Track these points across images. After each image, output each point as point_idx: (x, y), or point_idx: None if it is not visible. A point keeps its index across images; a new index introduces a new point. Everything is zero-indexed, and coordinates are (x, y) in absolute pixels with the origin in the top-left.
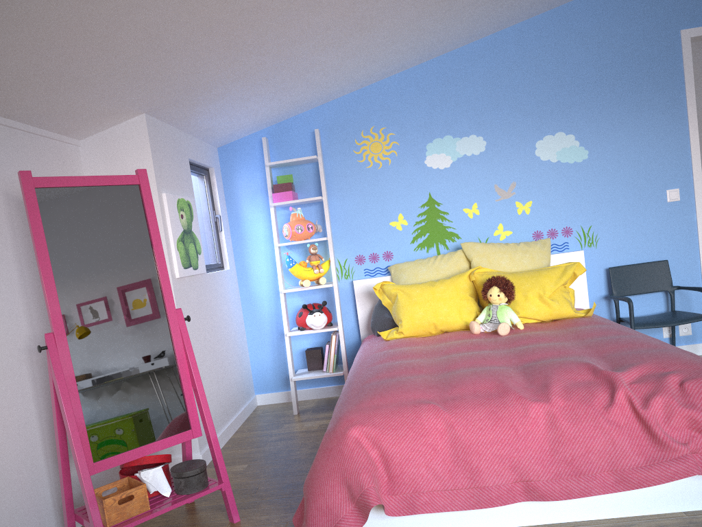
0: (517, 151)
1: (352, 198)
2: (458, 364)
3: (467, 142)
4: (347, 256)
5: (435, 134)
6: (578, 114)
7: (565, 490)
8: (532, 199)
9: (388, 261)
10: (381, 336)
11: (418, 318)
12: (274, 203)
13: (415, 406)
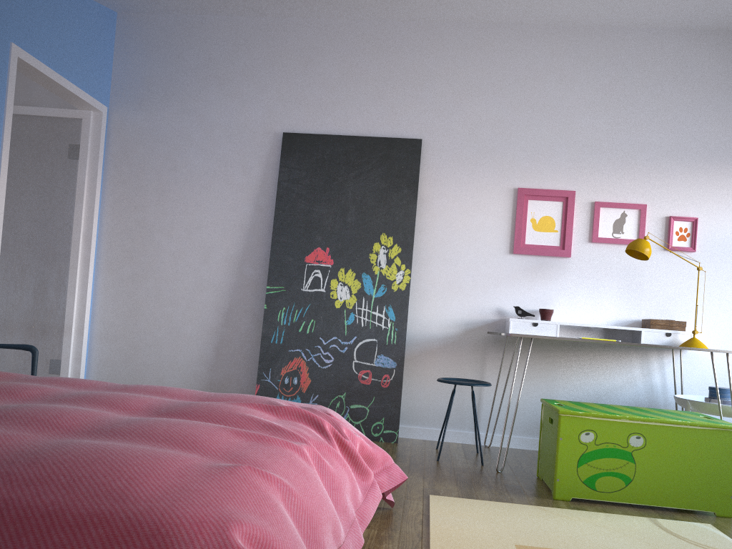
0: None
1: None
2: (66, 418)
3: None
4: None
5: None
6: None
7: (353, 547)
8: None
9: None
10: None
11: None
12: None
13: (231, 473)
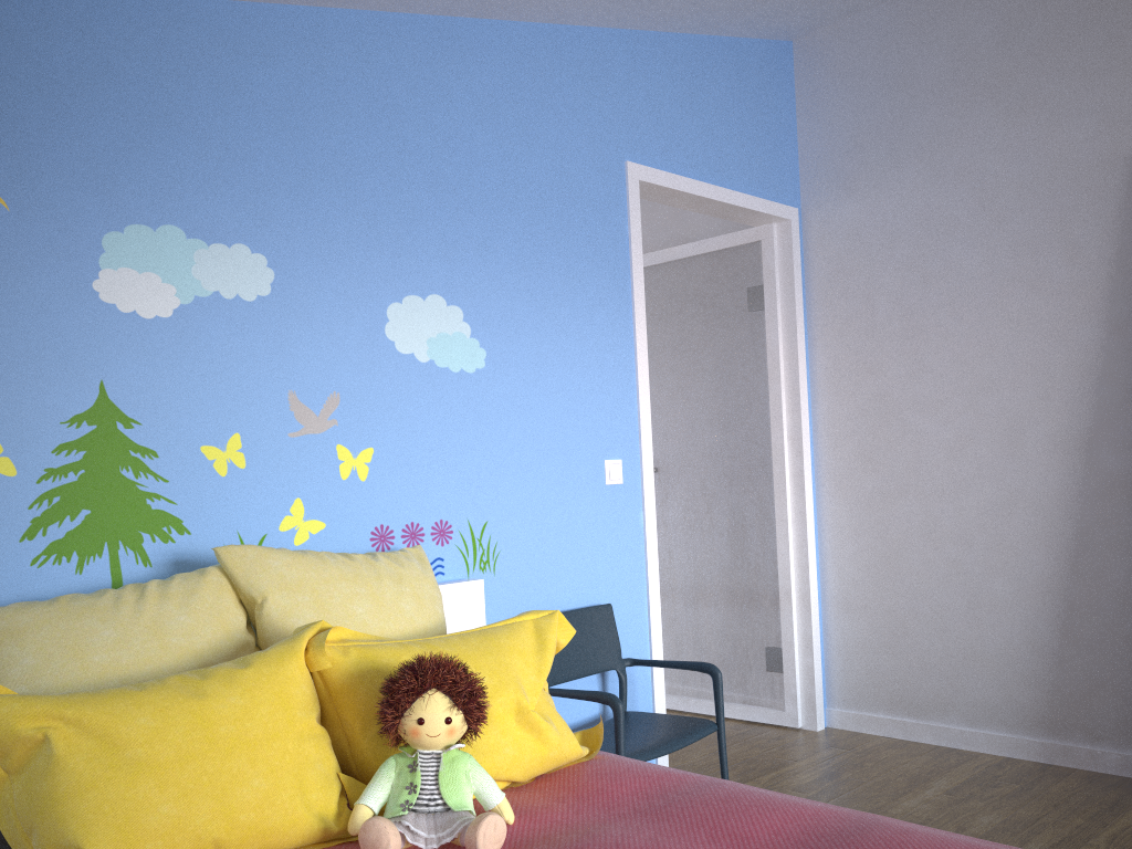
0: (348, 316)
1: None
2: None
3: (225, 259)
4: None
5: (135, 212)
6: (471, 264)
7: None
8: (374, 443)
9: None
10: None
11: (157, 831)
12: None
13: None
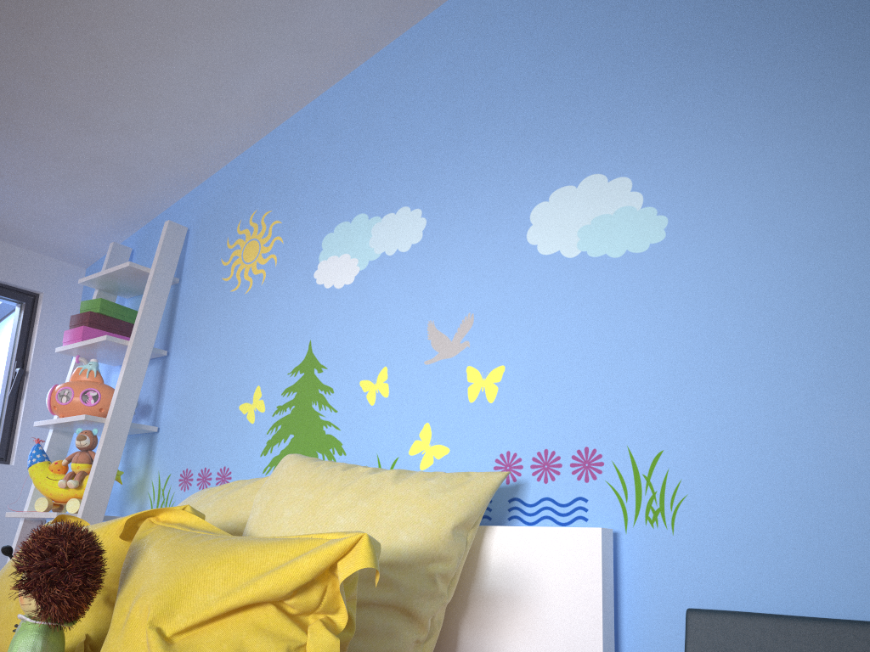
0: (488, 235)
1: (202, 352)
2: None
3: (391, 224)
4: (172, 469)
5: (341, 214)
6: (646, 118)
7: None
8: (506, 360)
9: None
10: None
11: None
12: (59, 347)
13: None
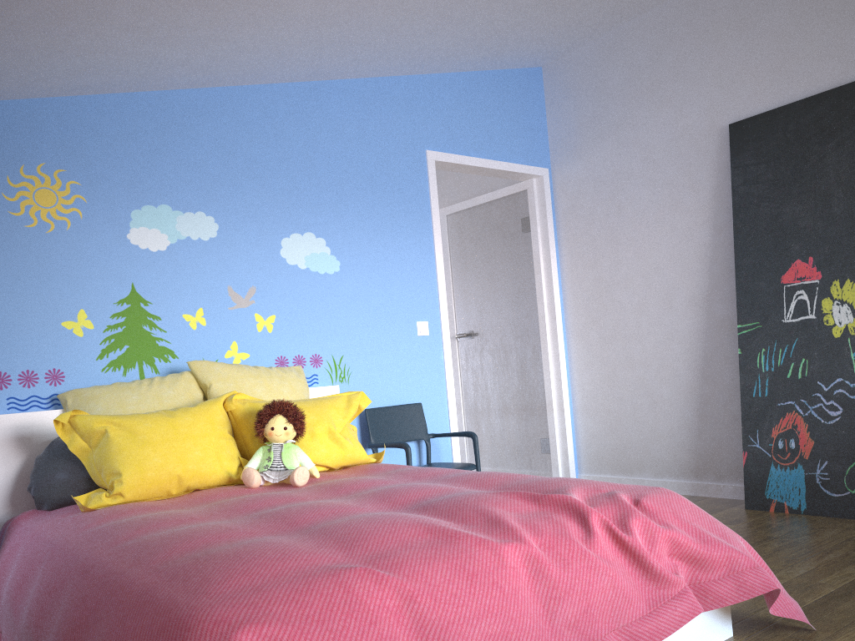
0: (259, 246)
1: None
2: (308, 515)
3: (192, 220)
4: None
5: (146, 199)
6: (329, 215)
7: None
8: (276, 313)
9: (55, 385)
10: (78, 504)
11: (152, 468)
12: None
13: (331, 575)
